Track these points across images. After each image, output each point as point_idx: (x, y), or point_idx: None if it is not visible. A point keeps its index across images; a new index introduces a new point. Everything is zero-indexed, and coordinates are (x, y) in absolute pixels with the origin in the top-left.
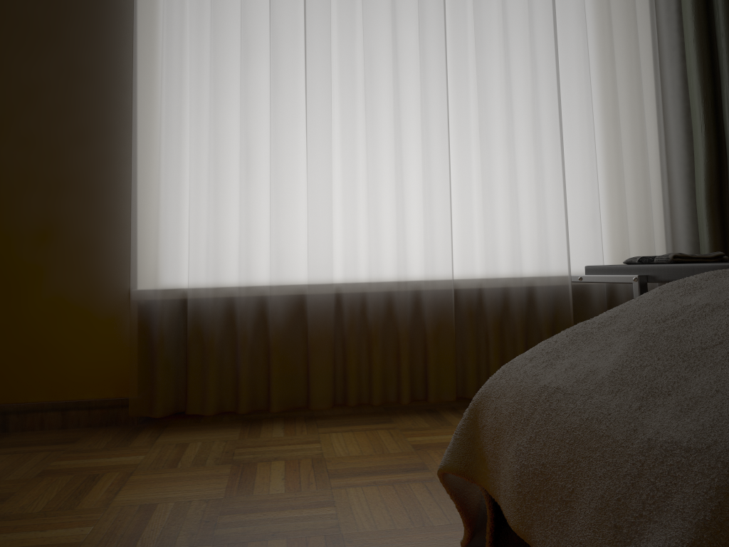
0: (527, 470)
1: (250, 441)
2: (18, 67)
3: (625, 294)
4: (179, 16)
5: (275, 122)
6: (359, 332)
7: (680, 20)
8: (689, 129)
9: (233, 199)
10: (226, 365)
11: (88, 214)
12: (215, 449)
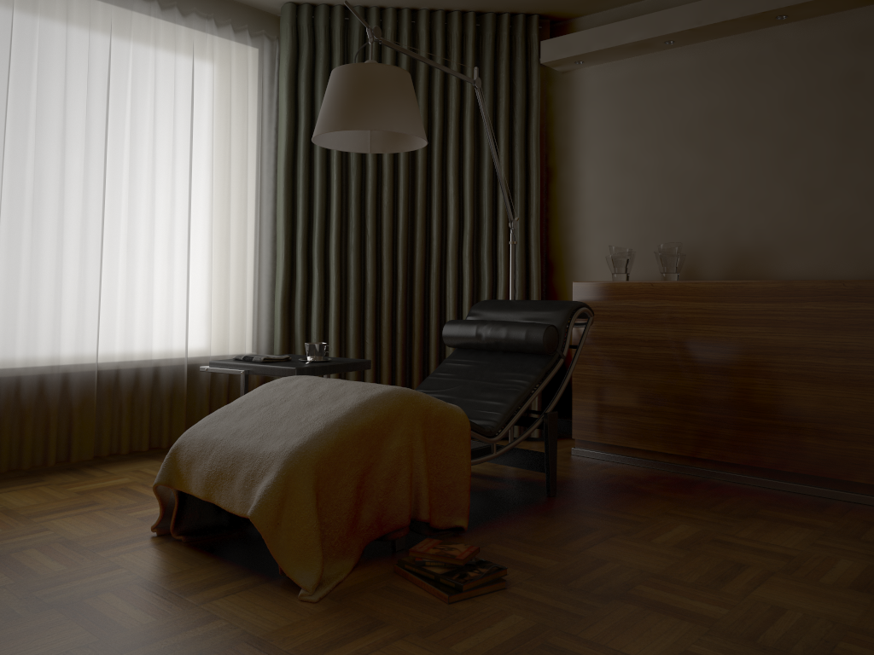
0: (211, 472)
1: None
2: None
3: None
4: None
5: None
6: (13, 410)
7: (275, 174)
8: (275, 253)
9: None
10: None
11: None
12: None
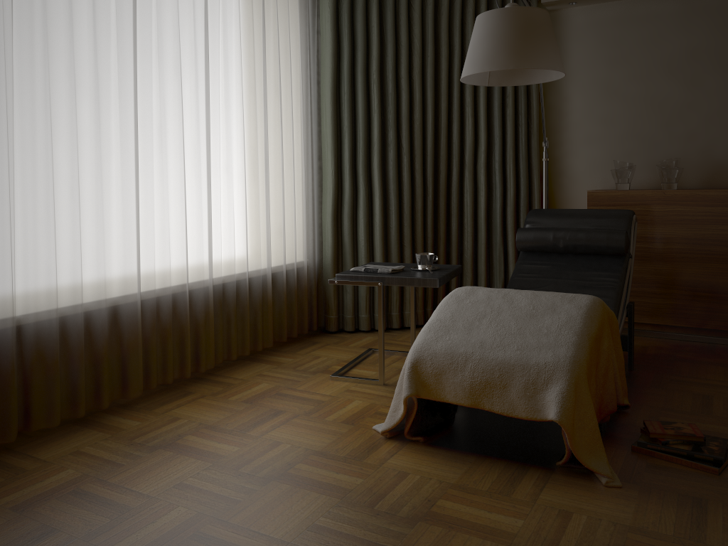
0: (474, 382)
1: (126, 433)
2: None
3: (294, 278)
4: (12, 46)
5: (101, 159)
6: (156, 330)
7: (318, 98)
8: (320, 170)
9: (62, 228)
10: (61, 379)
11: None
12: (115, 446)
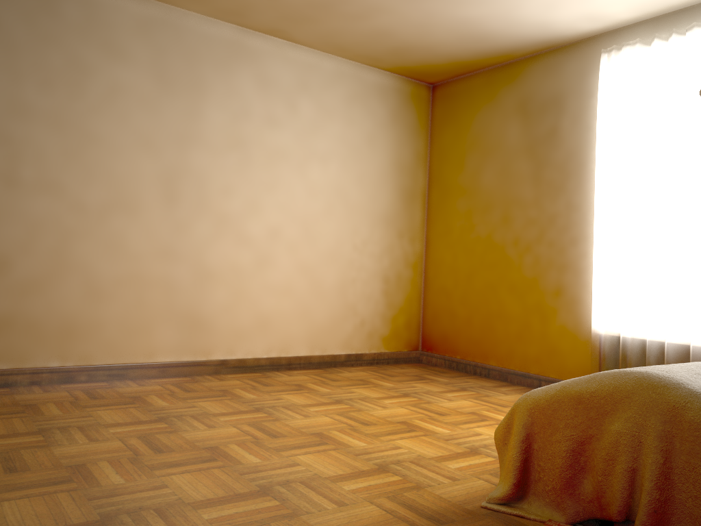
0: None
1: None
2: (547, 206)
3: None
4: (617, 172)
5: (669, 234)
6: None
7: None
8: None
9: (646, 280)
10: None
11: (576, 283)
12: None
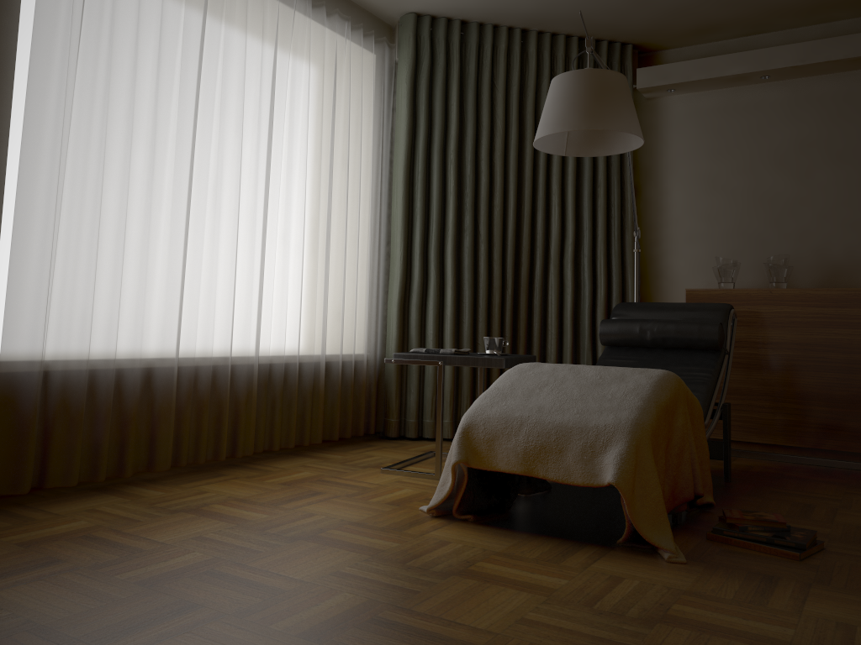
0: (528, 447)
1: (148, 499)
2: None
3: (351, 369)
4: (74, 83)
5: (151, 207)
6: (192, 401)
7: (390, 178)
8: (388, 255)
9: (103, 274)
10: (84, 437)
11: None
12: (134, 507)
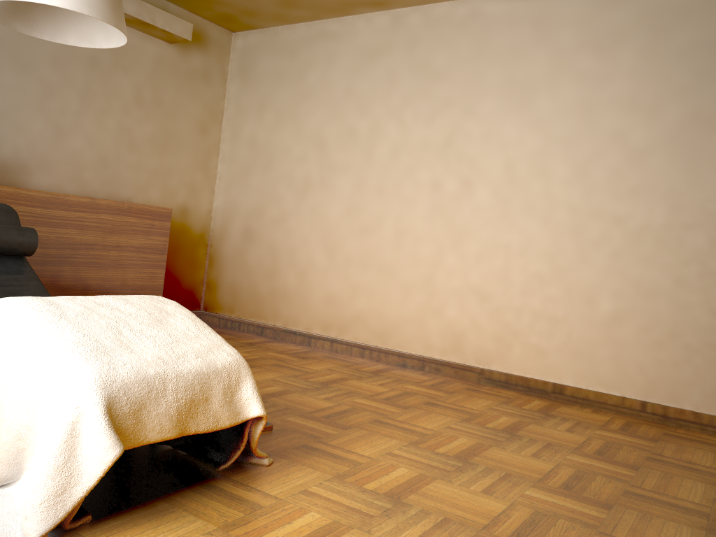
0: (181, 405)
1: None
2: None
3: None
4: None
5: None
6: None
7: None
8: None
9: None
10: None
11: None
12: None
